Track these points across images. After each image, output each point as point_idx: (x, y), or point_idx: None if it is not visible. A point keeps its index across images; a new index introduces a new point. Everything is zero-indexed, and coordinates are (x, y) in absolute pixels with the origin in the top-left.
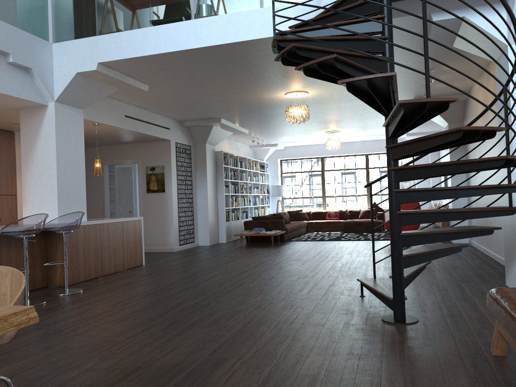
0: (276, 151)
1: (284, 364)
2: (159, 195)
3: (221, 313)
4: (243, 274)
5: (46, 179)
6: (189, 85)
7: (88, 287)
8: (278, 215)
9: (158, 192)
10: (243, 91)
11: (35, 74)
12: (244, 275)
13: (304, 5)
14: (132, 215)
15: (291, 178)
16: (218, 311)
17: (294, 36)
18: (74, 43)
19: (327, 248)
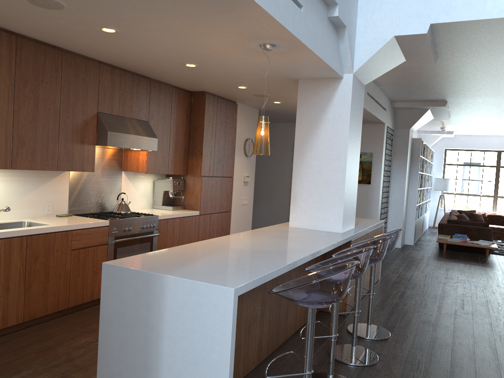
0: (443, 139)
1: None
2: (363, 187)
3: None
4: None
5: (329, 174)
6: (490, 61)
7: (382, 323)
8: (462, 217)
9: (362, 183)
10: None
11: (346, 35)
12: None
13: None
14: None
15: (456, 171)
16: None
17: None
18: None
19: None
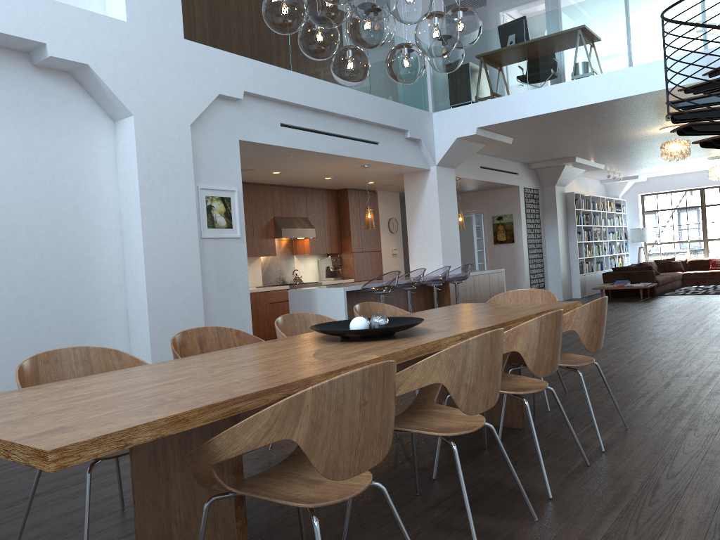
0: (636, 185)
1: (690, 368)
2: (508, 246)
3: (619, 346)
4: (621, 323)
5: (430, 236)
6: (554, 134)
7: None
8: (643, 265)
9: (506, 243)
10: (610, 132)
11: (422, 144)
12: (623, 323)
13: (699, 92)
14: (473, 269)
15: (657, 218)
16: (615, 344)
17: (685, 103)
18: (453, 111)
19: (715, 301)
